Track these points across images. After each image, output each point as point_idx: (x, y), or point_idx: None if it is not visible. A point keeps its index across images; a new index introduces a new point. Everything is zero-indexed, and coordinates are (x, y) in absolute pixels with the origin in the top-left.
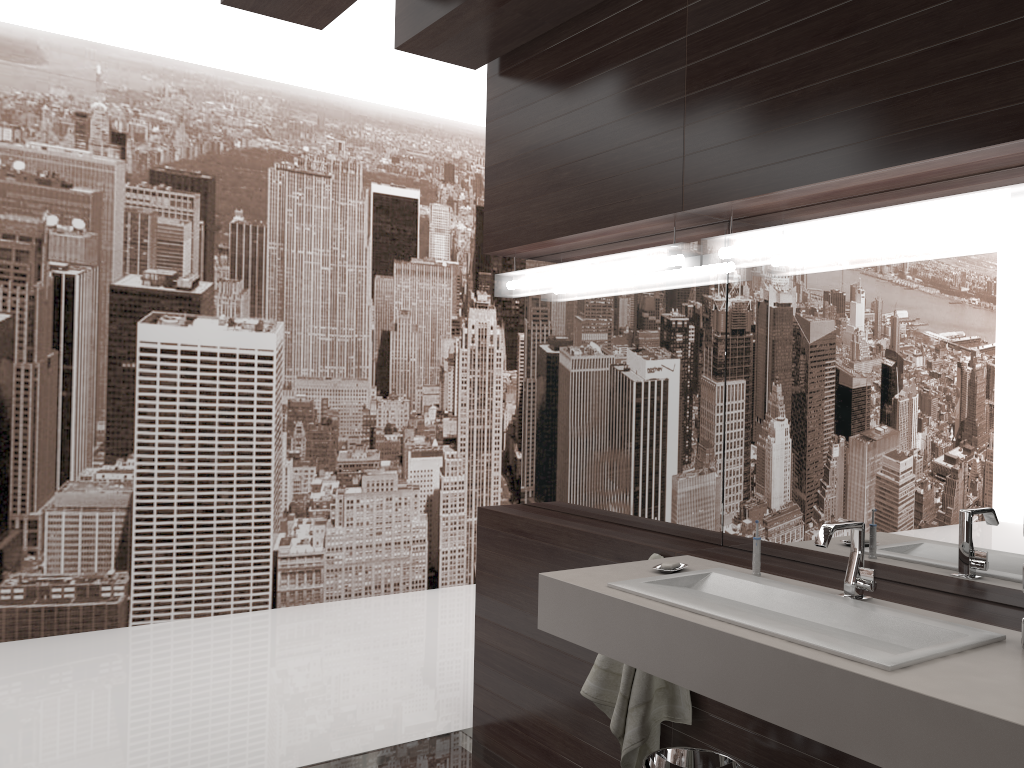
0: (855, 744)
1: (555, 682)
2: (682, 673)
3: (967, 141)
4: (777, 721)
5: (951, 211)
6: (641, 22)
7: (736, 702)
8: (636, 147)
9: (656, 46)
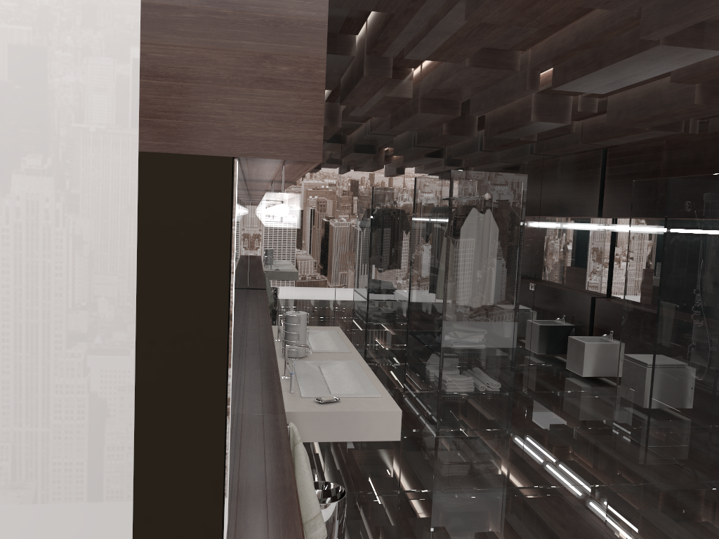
0: None
1: None
2: None
3: None
4: None
5: None
6: None
7: None
8: None
9: None
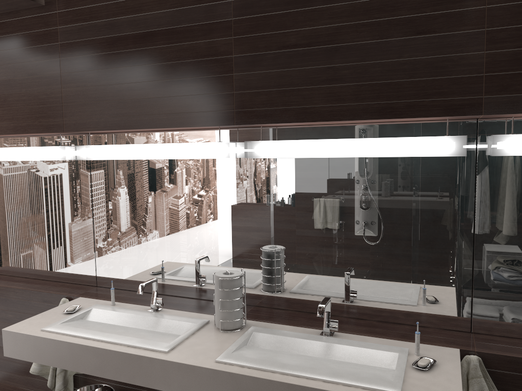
0: (156, 384)
1: (14, 365)
2: (82, 367)
3: (188, 123)
4: (125, 381)
5: (184, 149)
6: (33, 28)
7: (107, 376)
8: (36, 94)
9: (43, 43)
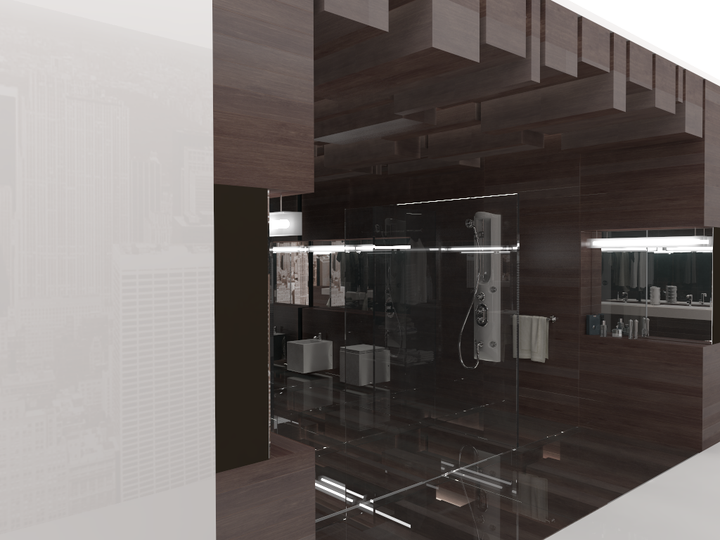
0: None
1: None
2: None
3: None
4: None
5: None
6: None
7: None
8: None
9: None
